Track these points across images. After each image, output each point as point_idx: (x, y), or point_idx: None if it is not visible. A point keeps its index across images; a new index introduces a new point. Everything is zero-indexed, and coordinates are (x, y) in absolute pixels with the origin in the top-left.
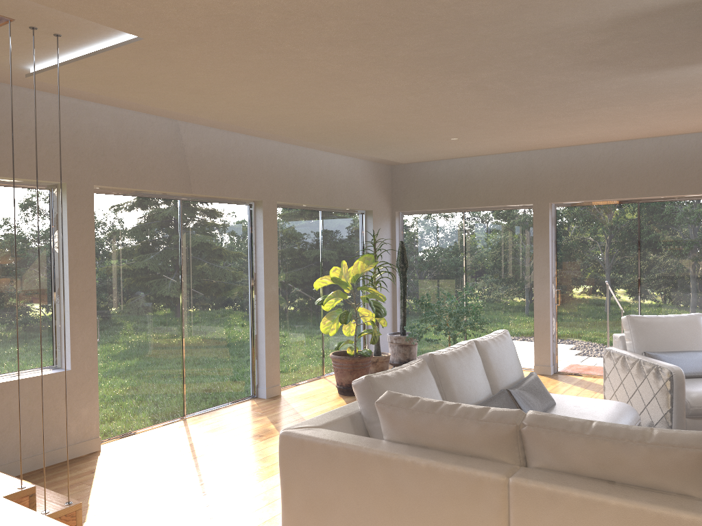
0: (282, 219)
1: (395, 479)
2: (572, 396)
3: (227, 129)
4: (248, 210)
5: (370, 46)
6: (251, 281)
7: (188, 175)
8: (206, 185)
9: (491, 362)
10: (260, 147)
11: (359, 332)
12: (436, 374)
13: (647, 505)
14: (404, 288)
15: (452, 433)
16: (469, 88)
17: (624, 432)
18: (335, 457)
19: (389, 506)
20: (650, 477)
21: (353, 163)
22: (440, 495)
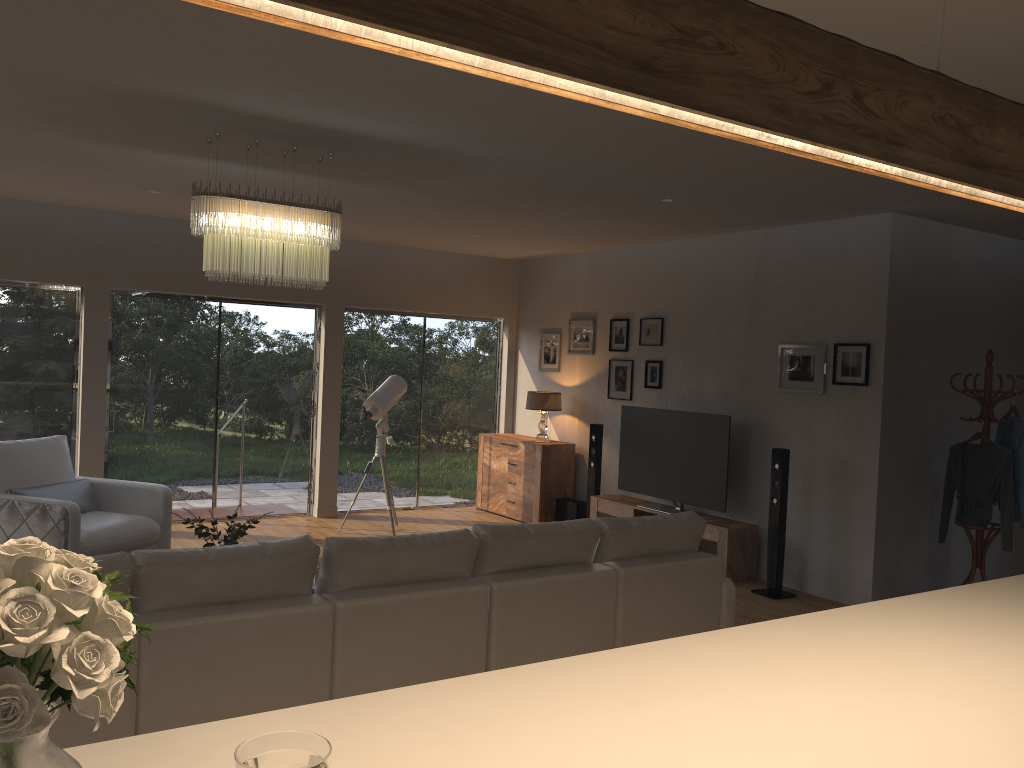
0: None
1: None
2: None
3: None
4: None
5: None
6: None
7: None
8: None
9: None
10: None
11: None
12: None
13: (281, 609)
14: None
15: None
16: None
17: (244, 550)
18: None
19: None
20: (273, 586)
21: None
22: None
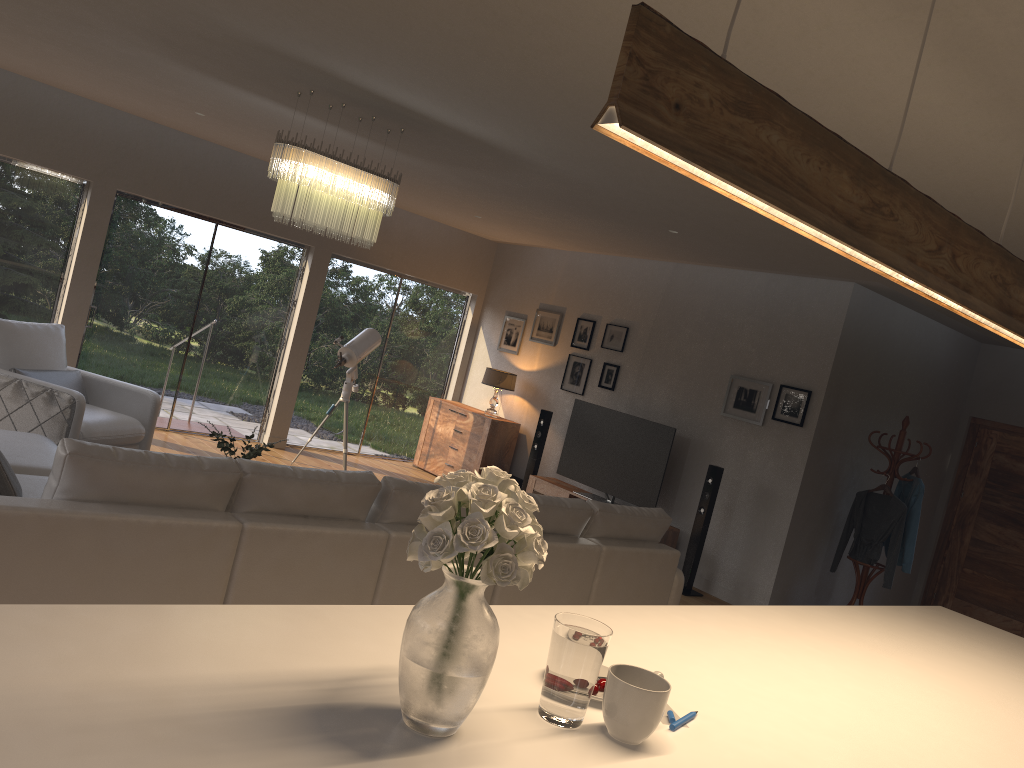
0: None
1: (111, 543)
2: None
3: None
4: None
5: None
6: None
7: None
8: None
9: None
10: None
11: None
12: None
13: (349, 529)
14: None
15: (175, 485)
16: None
17: (324, 475)
18: (15, 528)
19: (93, 576)
20: (343, 509)
21: None
22: (167, 552)
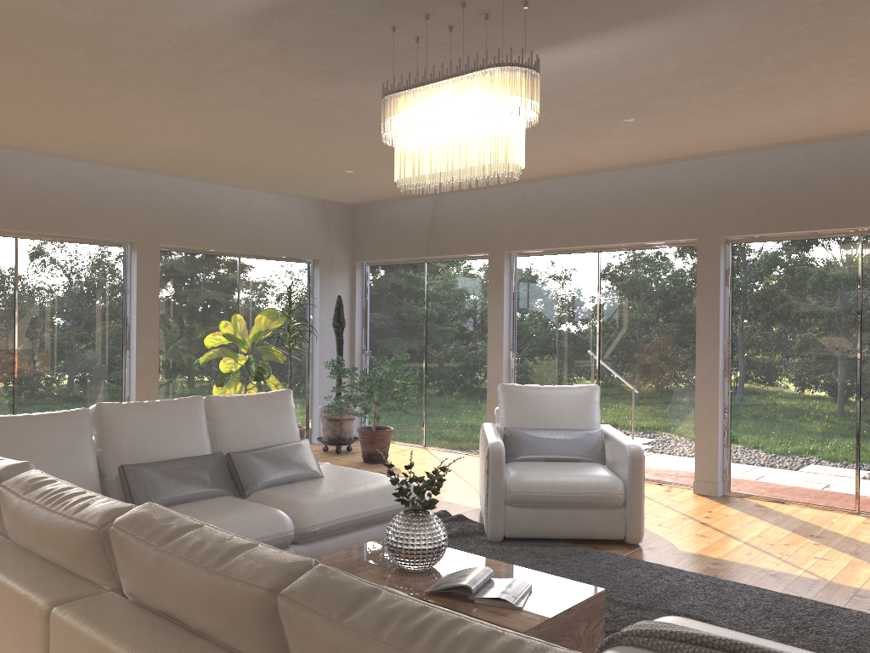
0: (176, 265)
1: None
2: (361, 471)
3: (80, 159)
4: (122, 253)
5: (34, 59)
6: (125, 335)
7: (21, 210)
8: (48, 222)
9: (226, 422)
10: (135, 181)
11: (300, 404)
12: (100, 426)
13: None
14: (340, 352)
15: None
16: (239, 107)
17: None
18: None
19: None
20: None
21: (288, 202)
22: None
